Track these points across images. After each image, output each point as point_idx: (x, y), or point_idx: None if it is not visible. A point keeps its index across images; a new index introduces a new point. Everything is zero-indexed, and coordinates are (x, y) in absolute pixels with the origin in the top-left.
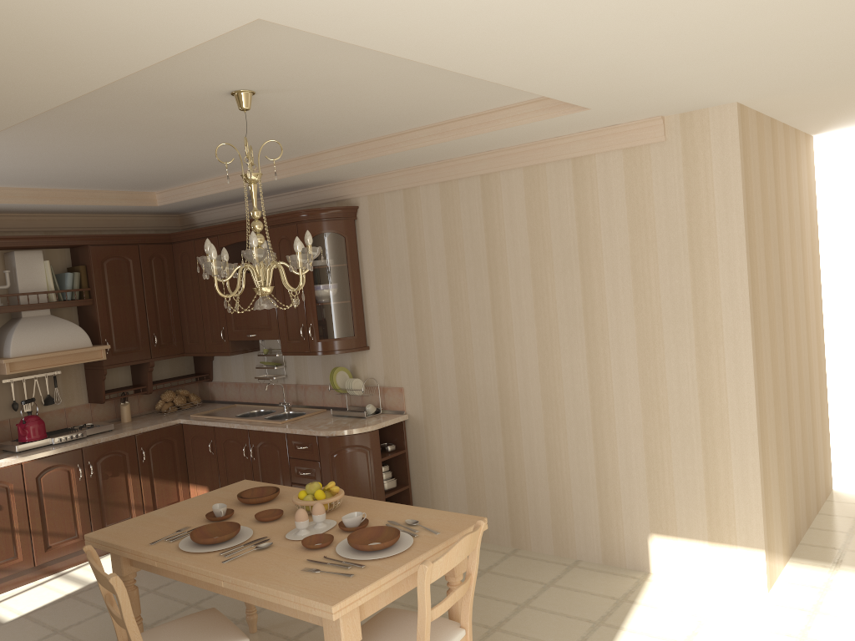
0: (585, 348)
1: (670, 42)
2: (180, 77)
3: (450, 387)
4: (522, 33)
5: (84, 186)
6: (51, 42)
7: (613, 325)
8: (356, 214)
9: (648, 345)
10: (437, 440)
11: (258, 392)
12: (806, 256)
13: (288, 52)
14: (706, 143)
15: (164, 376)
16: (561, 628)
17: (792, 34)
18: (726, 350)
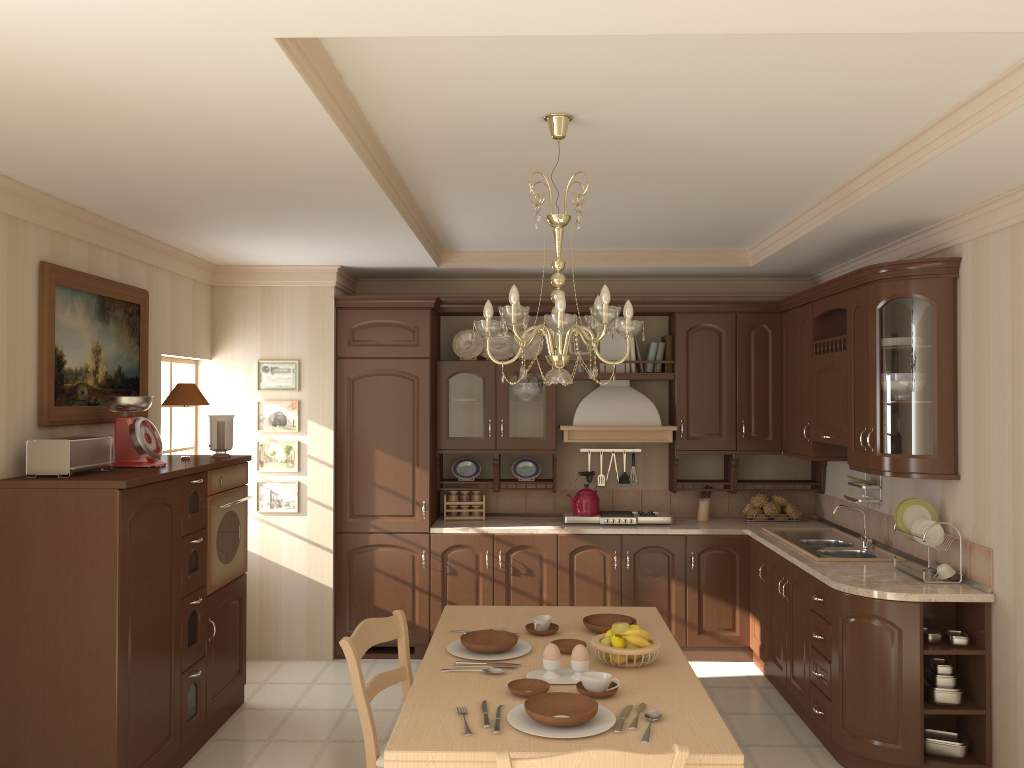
0: None
1: None
2: (457, 112)
3: None
4: None
5: (649, 246)
6: (209, 104)
7: None
8: (959, 270)
9: None
10: None
11: (856, 518)
12: None
13: (489, 60)
14: None
15: (766, 475)
16: None
17: None
18: None
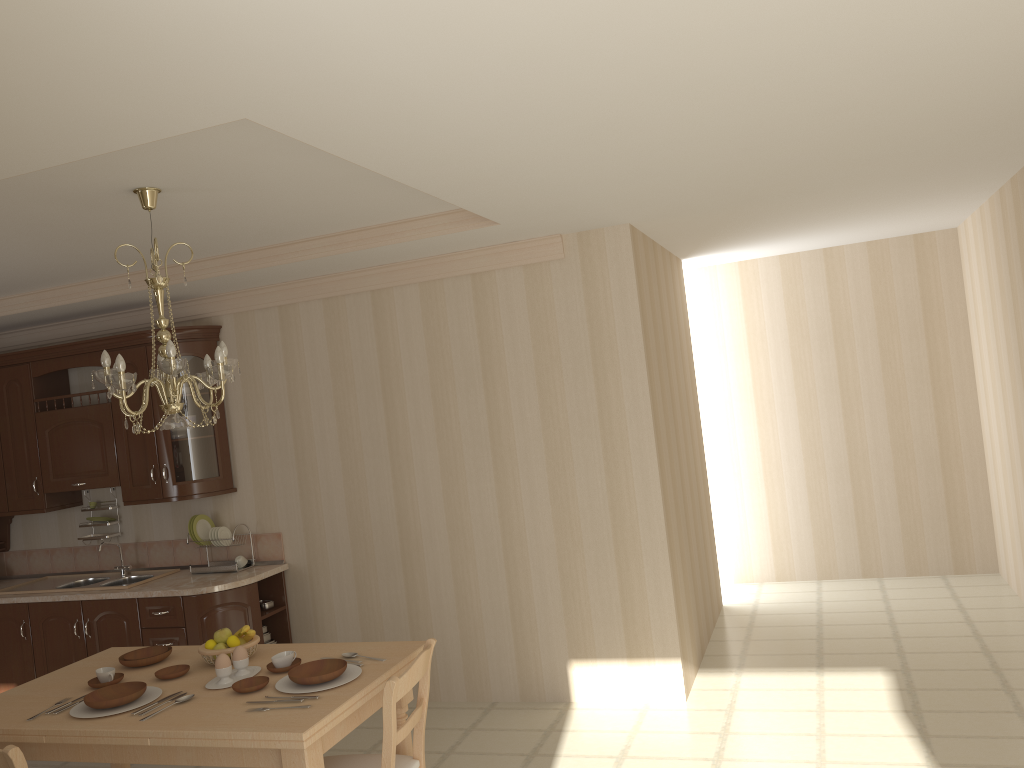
0: (493, 470)
1: (594, 164)
2: (90, 169)
3: (340, 526)
4: (475, 149)
5: None
6: (9, 125)
7: (521, 443)
8: (219, 335)
9: (557, 462)
10: (326, 589)
11: (80, 558)
12: (686, 374)
13: (226, 150)
14: (603, 261)
15: None
16: (495, 766)
17: (691, 164)
18: (633, 461)
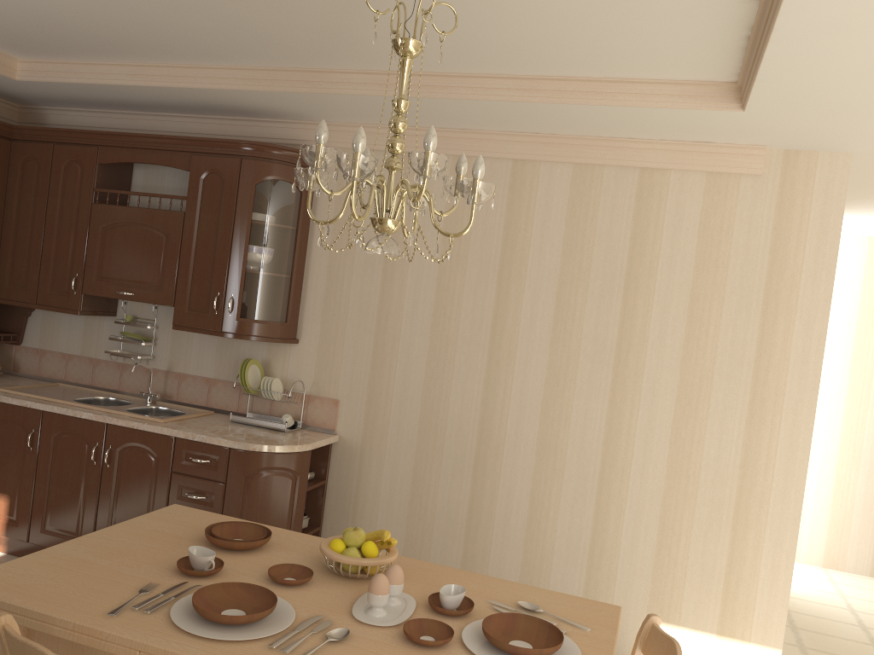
0: (609, 391)
1: None
2: None
3: (410, 410)
4: None
5: None
6: None
7: (651, 370)
8: None
9: (690, 401)
10: (376, 473)
11: (99, 372)
12: None
13: None
14: (808, 189)
15: None
16: None
17: None
18: (784, 422)
